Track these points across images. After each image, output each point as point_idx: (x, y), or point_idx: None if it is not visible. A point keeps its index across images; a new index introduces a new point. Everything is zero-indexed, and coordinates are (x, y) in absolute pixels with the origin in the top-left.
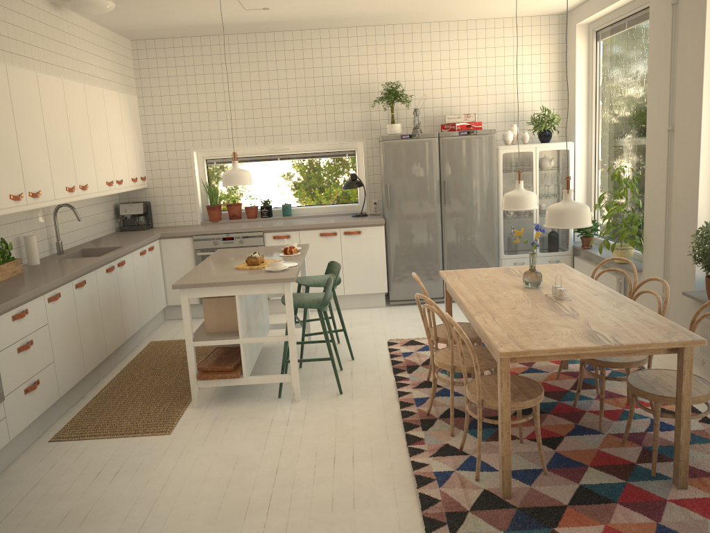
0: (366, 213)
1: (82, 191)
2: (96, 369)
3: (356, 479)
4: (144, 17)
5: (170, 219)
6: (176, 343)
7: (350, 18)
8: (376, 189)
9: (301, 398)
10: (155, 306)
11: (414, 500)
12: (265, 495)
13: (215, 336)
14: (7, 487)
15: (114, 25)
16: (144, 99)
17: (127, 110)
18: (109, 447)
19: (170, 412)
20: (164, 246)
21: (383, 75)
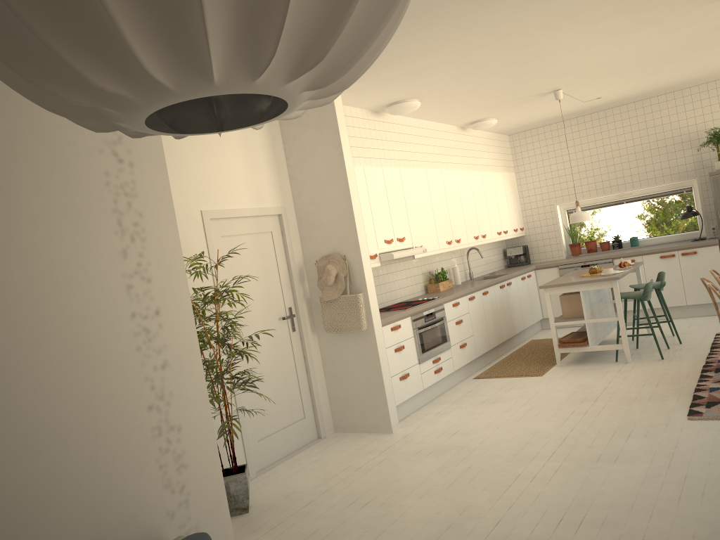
0: (705, 237)
1: (482, 238)
2: (496, 349)
3: (655, 391)
4: (515, 121)
5: (542, 257)
6: (549, 339)
7: (671, 86)
8: (713, 217)
9: (632, 361)
10: (534, 316)
11: (689, 398)
12: (595, 396)
13: (568, 319)
14: (455, 392)
15: (497, 129)
16: (519, 174)
17: (508, 183)
18: (506, 380)
19: (542, 368)
20: (538, 275)
21: (709, 123)
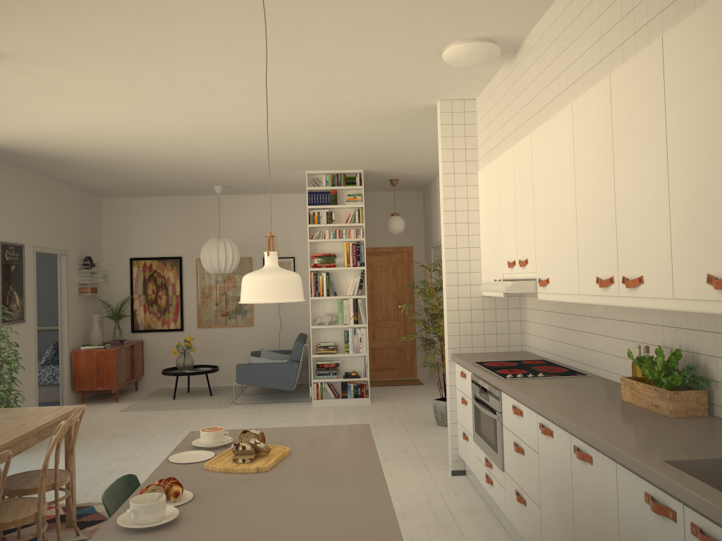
0: None
1: None
2: None
3: None
4: None
5: None
6: None
7: None
8: None
9: None
10: None
11: None
12: None
13: None
14: (486, 532)
15: None
16: None
17: None
18: None
19: None
20: None
21: None
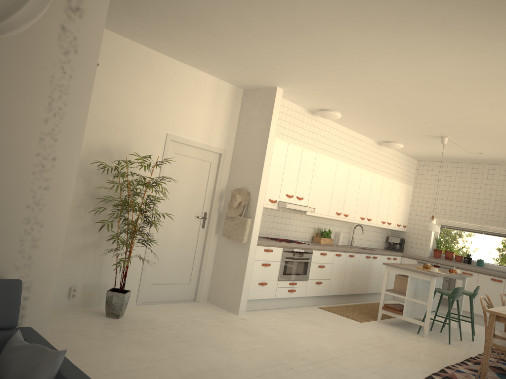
0: None
1: (367, 221)
2: (347, 297)
3: (421, 358)
4: (419, 151)
5: (412, 250)
6: None
7: None
8: None
9: (428, 337)
10: (388, 287)
11: (438, 370)
12: (380, 345)
13: (395, 292)
14: (298, 310)
15: (407, 153)
16: (416, 188)
17: (404, 191)
18: (336, 316)
19: (366, 318)
20: (402, 261)
21: None
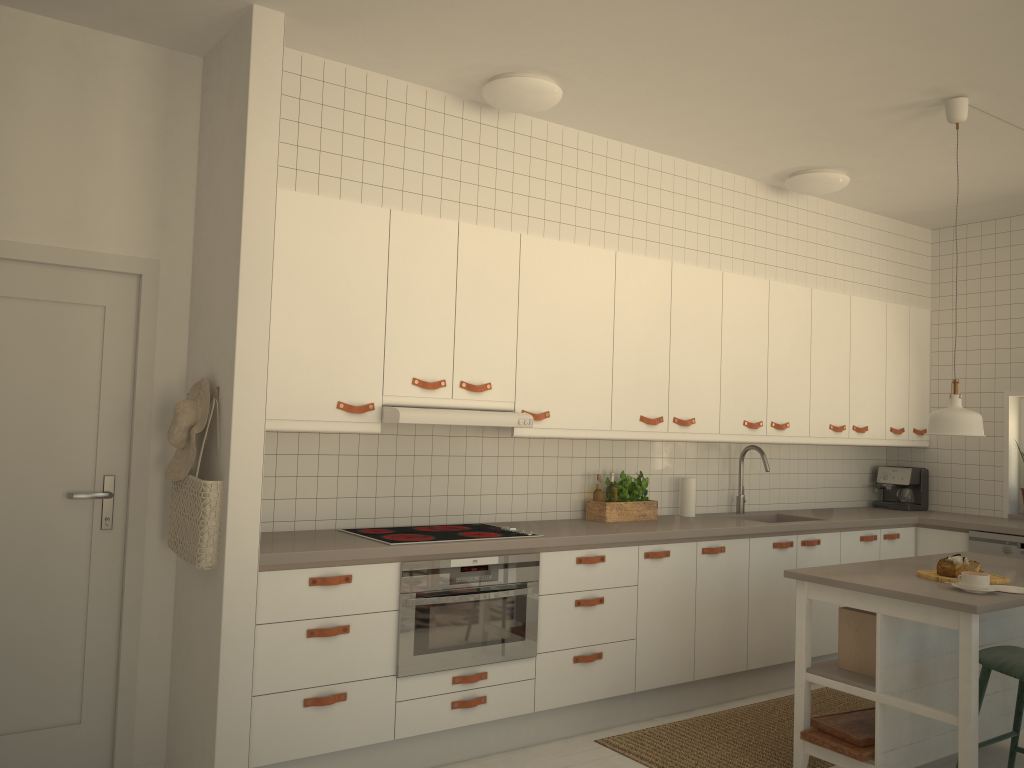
0: None
1: (774, 430)
2: (726, 682)
3: None
4: (916, 191)
5: (956, 501)
6: None
7: None
8: None
9: None
10: None
11: None
12: None
13: (840, 675)
14: (504, 765)
15: (884, 208)
16: (940, 313)
17: (900, 327)
18: None
19: None
20: (922, 539)
21: None
